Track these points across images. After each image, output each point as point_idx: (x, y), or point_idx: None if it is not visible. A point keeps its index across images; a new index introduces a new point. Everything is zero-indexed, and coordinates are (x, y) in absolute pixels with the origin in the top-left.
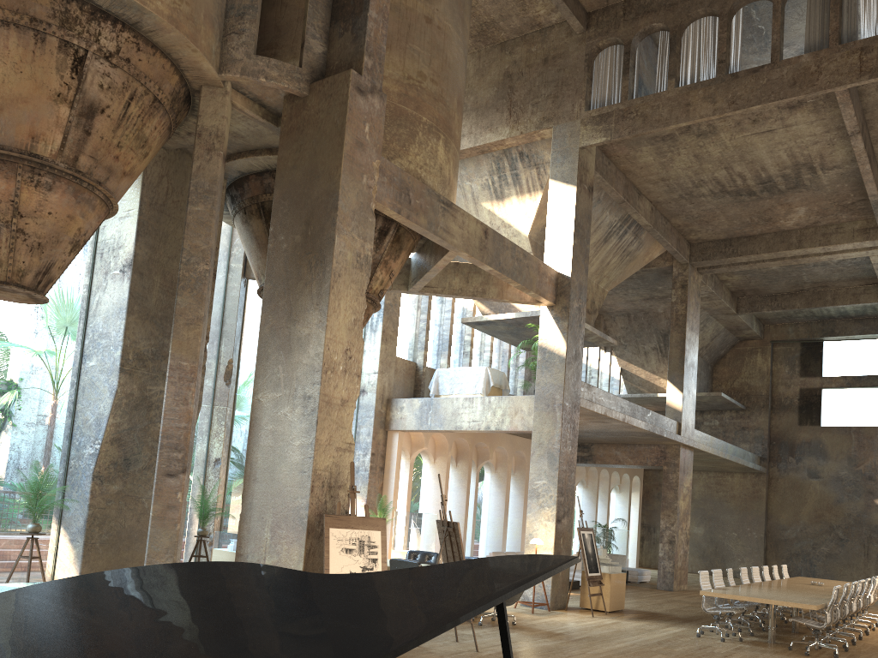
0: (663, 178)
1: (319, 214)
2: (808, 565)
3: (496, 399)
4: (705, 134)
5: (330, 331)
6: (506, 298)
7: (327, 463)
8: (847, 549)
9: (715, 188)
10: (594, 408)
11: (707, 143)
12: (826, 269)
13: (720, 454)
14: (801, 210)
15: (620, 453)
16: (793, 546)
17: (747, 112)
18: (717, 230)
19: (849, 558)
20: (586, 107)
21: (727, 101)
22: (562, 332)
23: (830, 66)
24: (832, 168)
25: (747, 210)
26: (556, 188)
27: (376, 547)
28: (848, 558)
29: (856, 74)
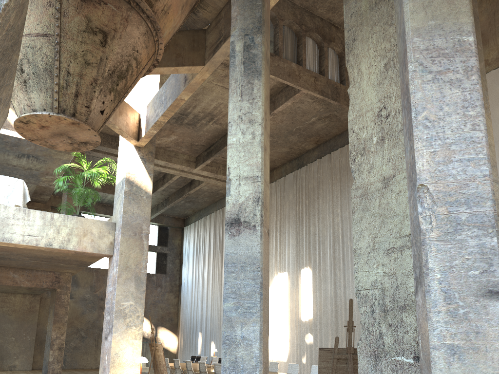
0: None
1: None
2: None
3: (61, 217)
4: None
5: None
6: (118, 125)
7: None
8: (86, 343)
9: None
10: None
11: None
12: None
13: None
14: (173, 137)
15: (18, 276)
16: None
17: None
18: None
19: (87, 348)
20: None
21: None
22: (149, 173)
23: (303, 77)
24: (218, 124)
25: None
26: None
27: None
28: (86, 348)
29: (314, 89)
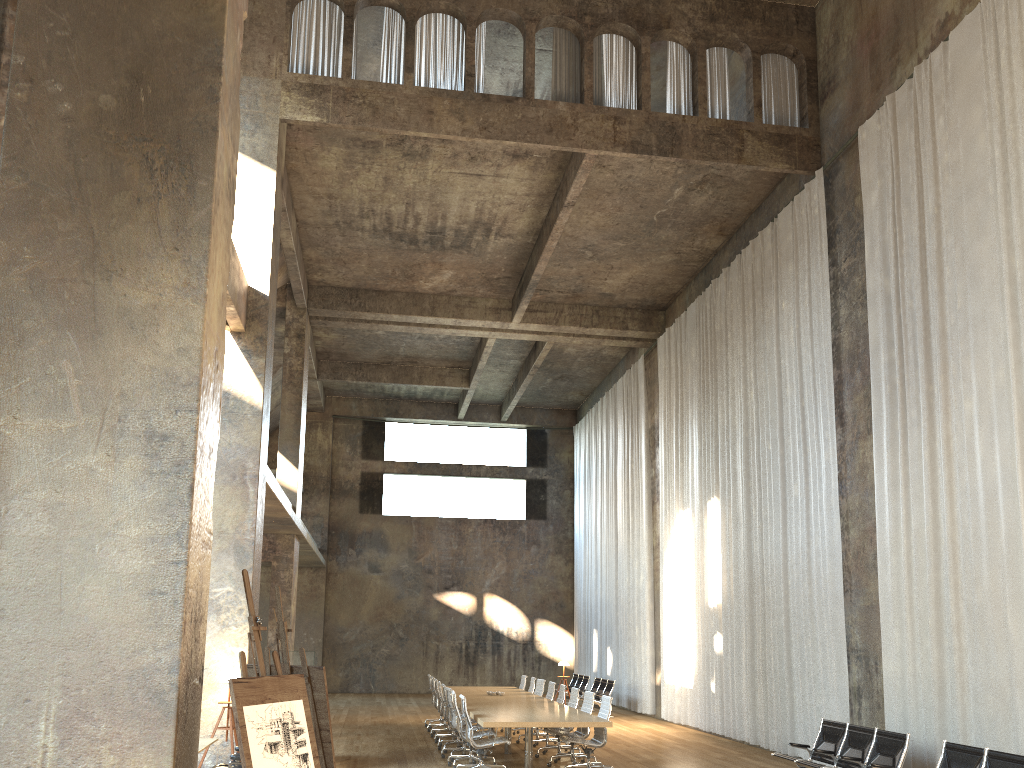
0: (331, 195)
1: (169, 69)
2: (368, 669)
3: None
4: (413, 156)
5: (209, 307)
6: None
7: (195, 574)
8: (407, 649)
9: (380, 225)
10: (271, 483)
11: (409, 167)
12: (427, 344)
13: (313, 546)
14: (448, 274)
15: None
16: (353, 650)
17: (472, 145)
18: (349, 275)
19: (409, 658)
20: (288, 67)
21: (478, 124)
22: (257, 373)
23: (586, 124)
24: (506, 236)
25: (396, 260)
26: (245, 165)
27: (303, 732)
28: (408, 658)
29: (611, 143)
